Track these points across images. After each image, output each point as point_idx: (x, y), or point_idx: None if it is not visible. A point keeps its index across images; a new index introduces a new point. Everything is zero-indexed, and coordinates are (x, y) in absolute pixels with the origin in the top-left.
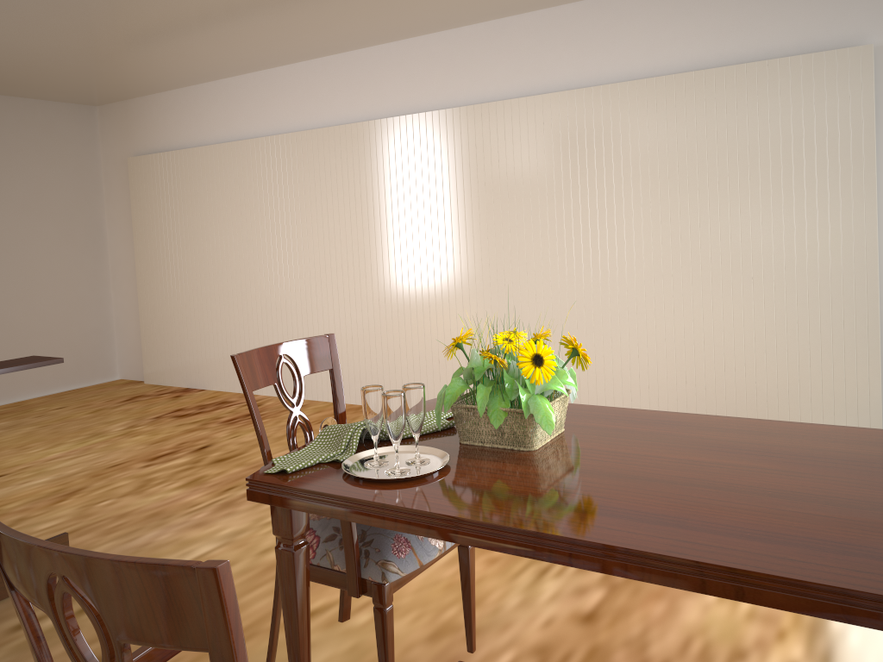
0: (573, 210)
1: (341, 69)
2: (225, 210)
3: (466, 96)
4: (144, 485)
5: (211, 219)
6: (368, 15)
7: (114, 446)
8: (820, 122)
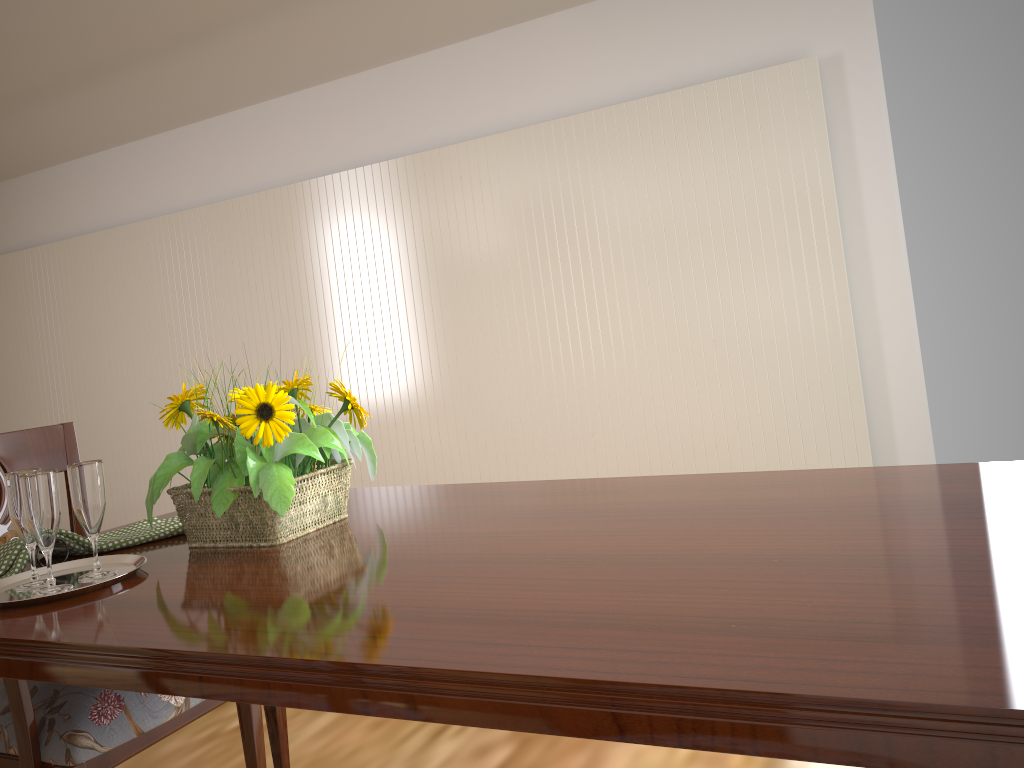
0: (504, 279)
1: (224, 133)
2: (95, 317)
3: (372, 154)
4: None
5: (78, 329)
6: (238, 60)
7: None
8: (769, 150)
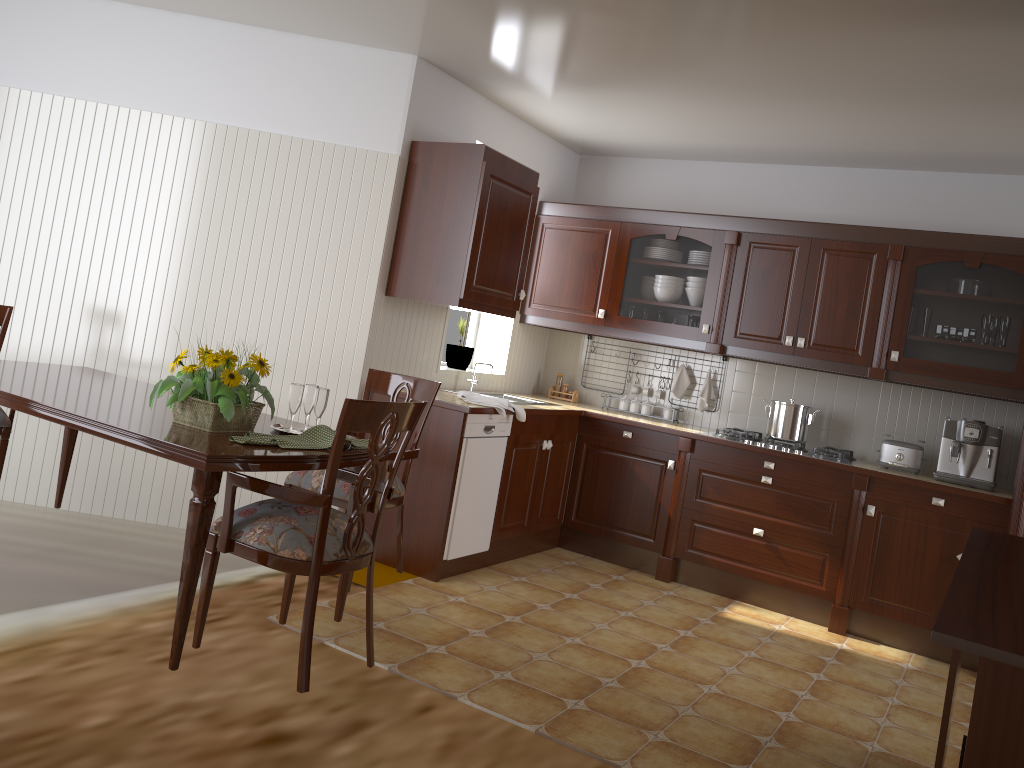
0: None
1: None
2: None
3: None
4: None
5: None
6: None
7: None
8: None
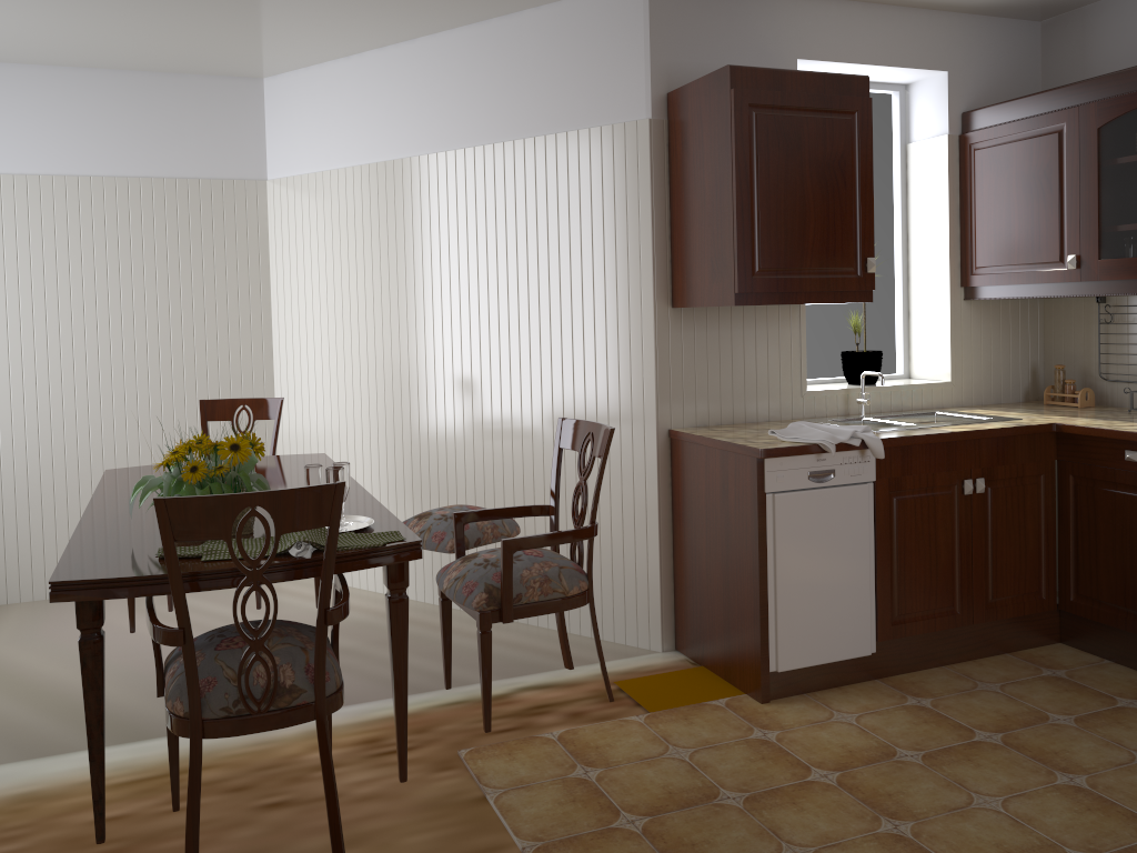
0: None
1: None
2: None
3: None
4: None
5: None
6: None
7: None
8: None
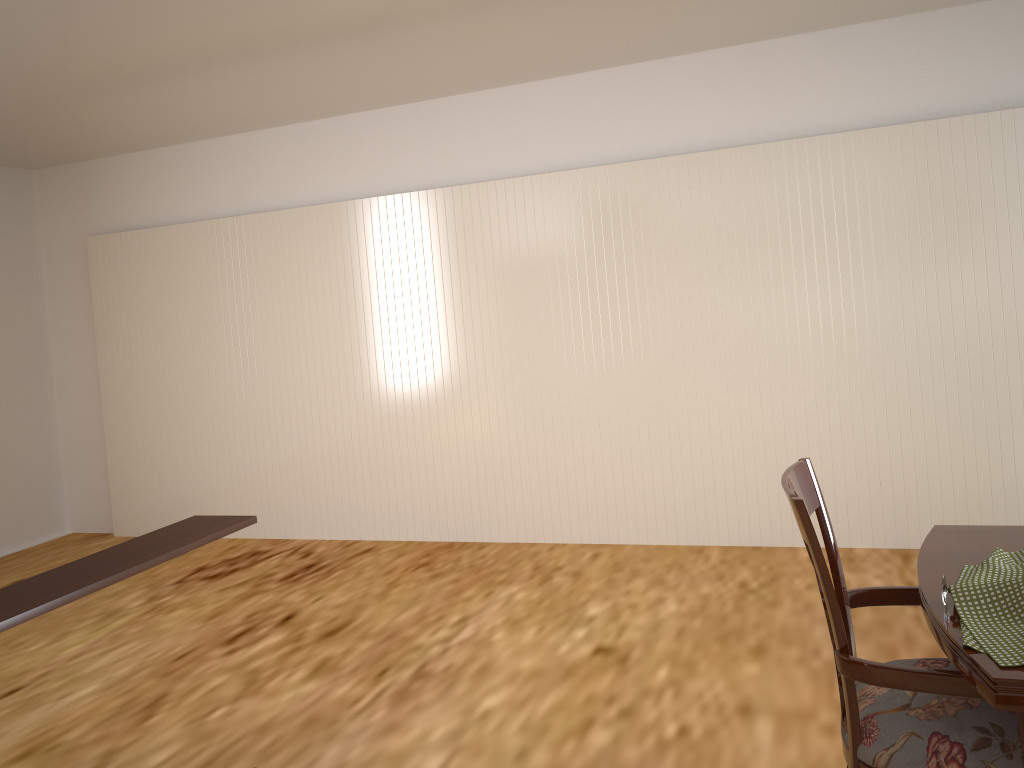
0: (731, 289)
1: (407, 123)
2: (241, 302)
3: (583, 157)
4: (253, 681)
5: (220, 314)
6: (483, 56)
7: (153, 628)
8: None
